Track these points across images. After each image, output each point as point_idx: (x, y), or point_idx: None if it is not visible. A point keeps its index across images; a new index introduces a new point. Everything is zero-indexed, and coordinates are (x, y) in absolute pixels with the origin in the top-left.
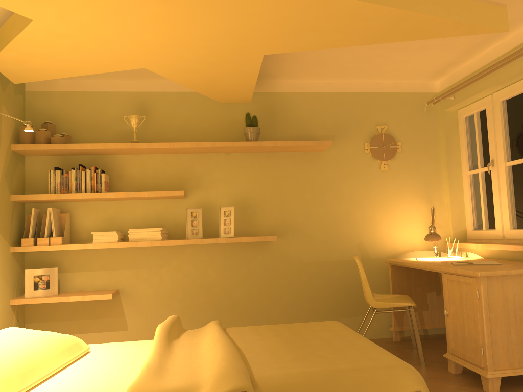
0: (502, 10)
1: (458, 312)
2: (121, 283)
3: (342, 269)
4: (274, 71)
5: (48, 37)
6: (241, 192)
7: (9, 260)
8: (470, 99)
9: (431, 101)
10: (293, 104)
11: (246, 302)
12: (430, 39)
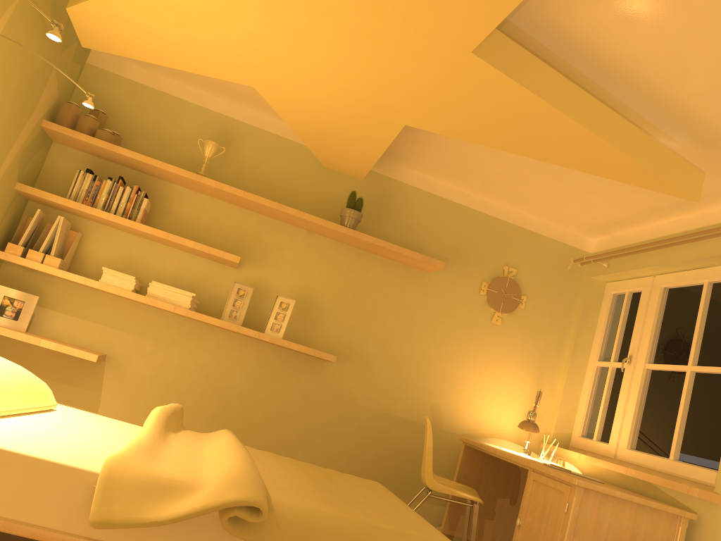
0: (698, 176)
1: (535, 526)
2: (113, 347)
3: (403, 431)
4: (404, 153)
5: (157, 4)
6: (310, 286)
7: None
8: (626, 273)
9: (579, 260)
10: (413, 202)
11: (266, 430)
12: (604, 182)
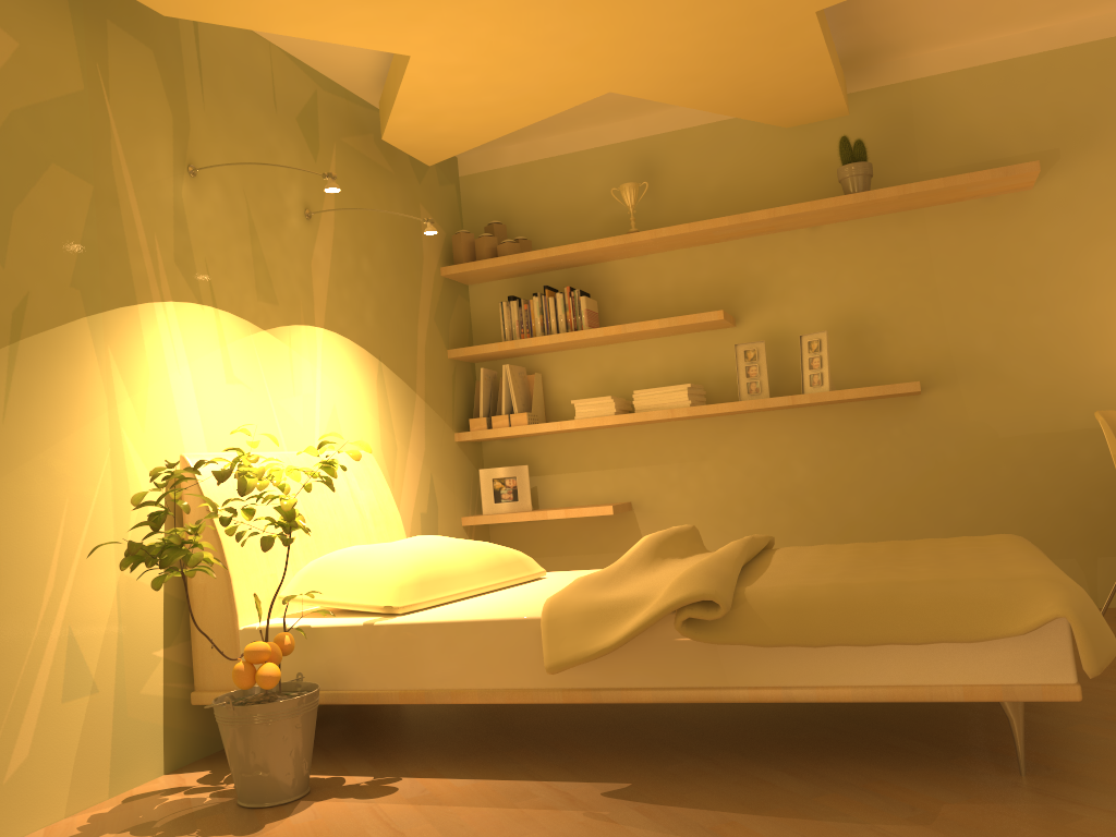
0: None
1: None
2: (634, 490)
3: (1099, 449)
4: (891, 37)
5: (441, 77)
6: (848, 301)
7: (455, 454)
8: None
9: None
10: (953, 98)
11: (875, 523)
12: None
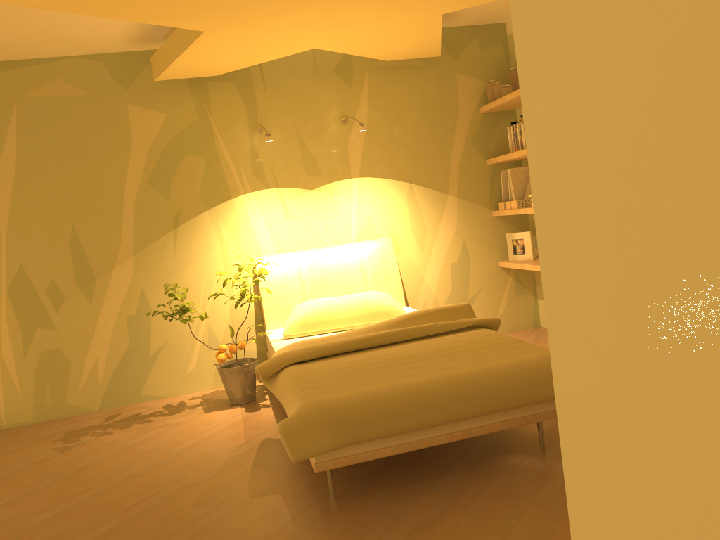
0: None
1: None
2: None
3: None
4: None
5: (346, 45)
6: None
7: (492, 224)
8: None
9: None
10: None
11: None
12: None
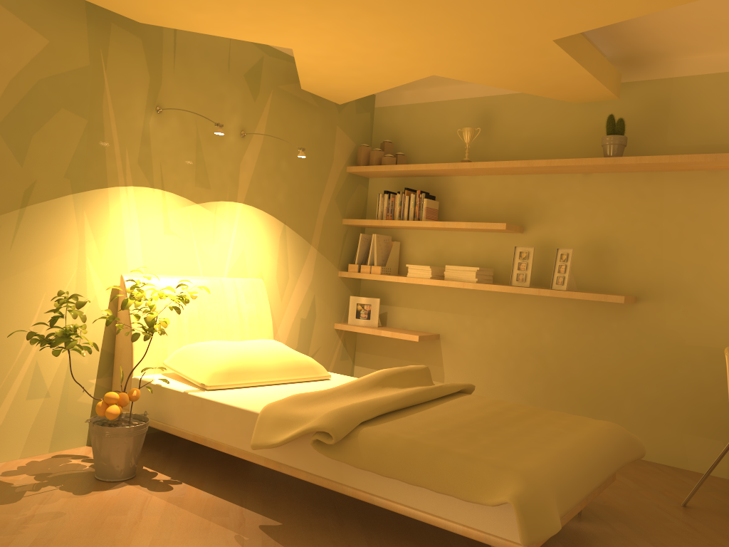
0: None
1: None
2: (442, 327)
3: None
4: (654, 47)
5: (317, 60)
6: (599, 229)
7: (336, 284)
8: None
9: None
10: (702, 94)
11: (588, 383)
12: None
